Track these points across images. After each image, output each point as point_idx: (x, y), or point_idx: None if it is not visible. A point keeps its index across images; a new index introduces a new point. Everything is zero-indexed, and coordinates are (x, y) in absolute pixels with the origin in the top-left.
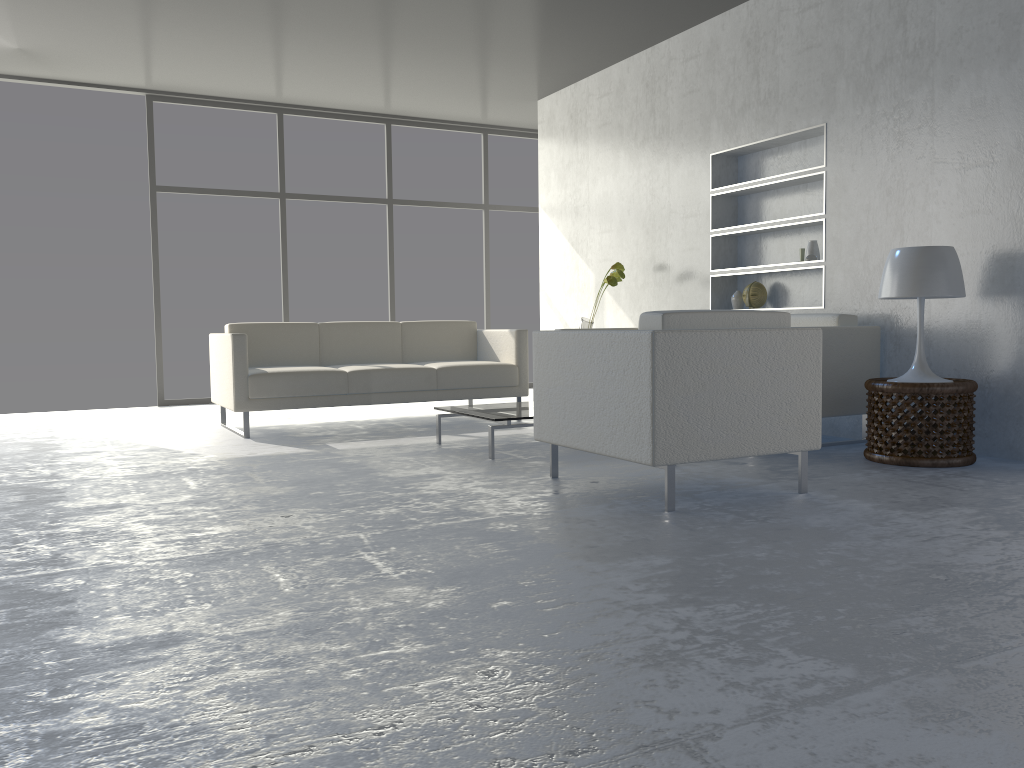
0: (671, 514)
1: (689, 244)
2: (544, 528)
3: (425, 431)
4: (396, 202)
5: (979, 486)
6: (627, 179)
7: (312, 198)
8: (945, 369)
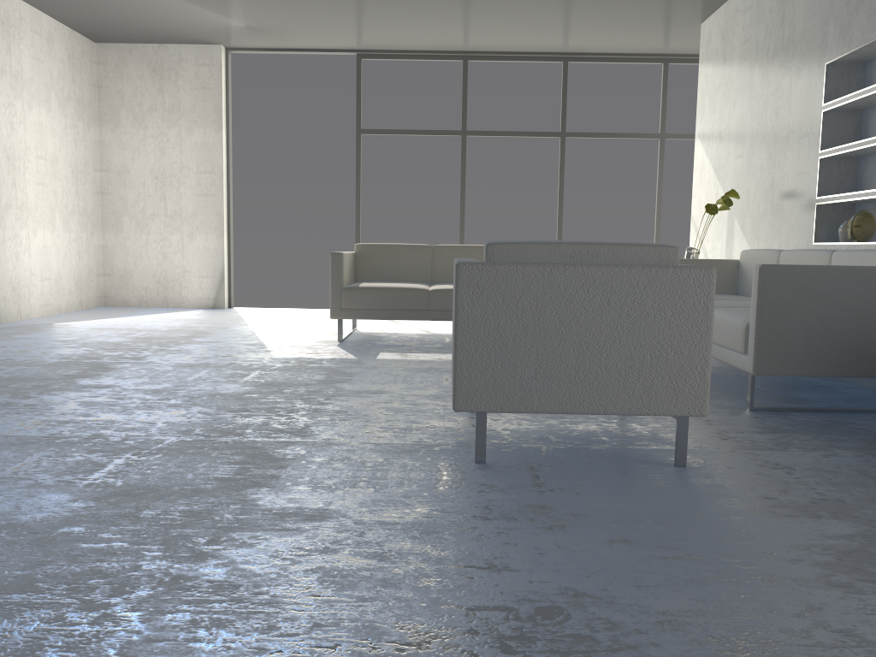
0: (470, 466)
1: (801, 168)
2: (319, 459)
3: None
4: (568, 135)
5: None
6: (758, 99)
7: (490, 134)
8: None
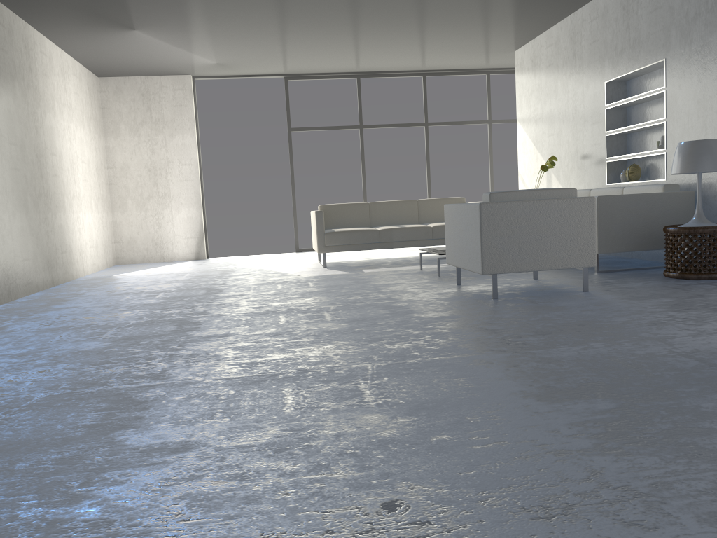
0: (492, 300)
1: (595, 141)
2: (419, 305)
3: (422, 263)
4: (430, 124)
5: (705, 289)
6: (562, 100)
7: (378, 127)
8: None
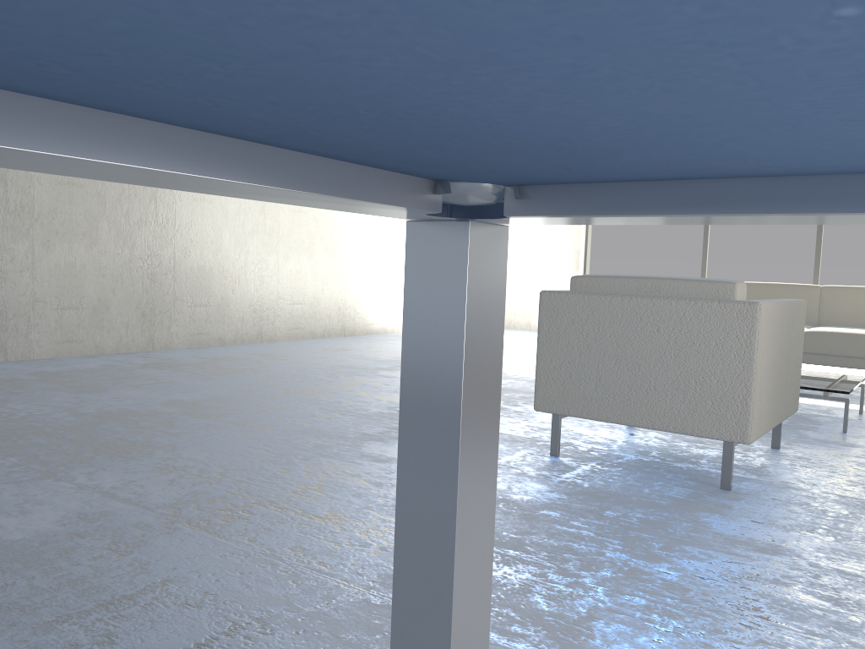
0: (541, 456)
1: None
2: None
3: None
4: None
5: None
6: None
7: None
8: None
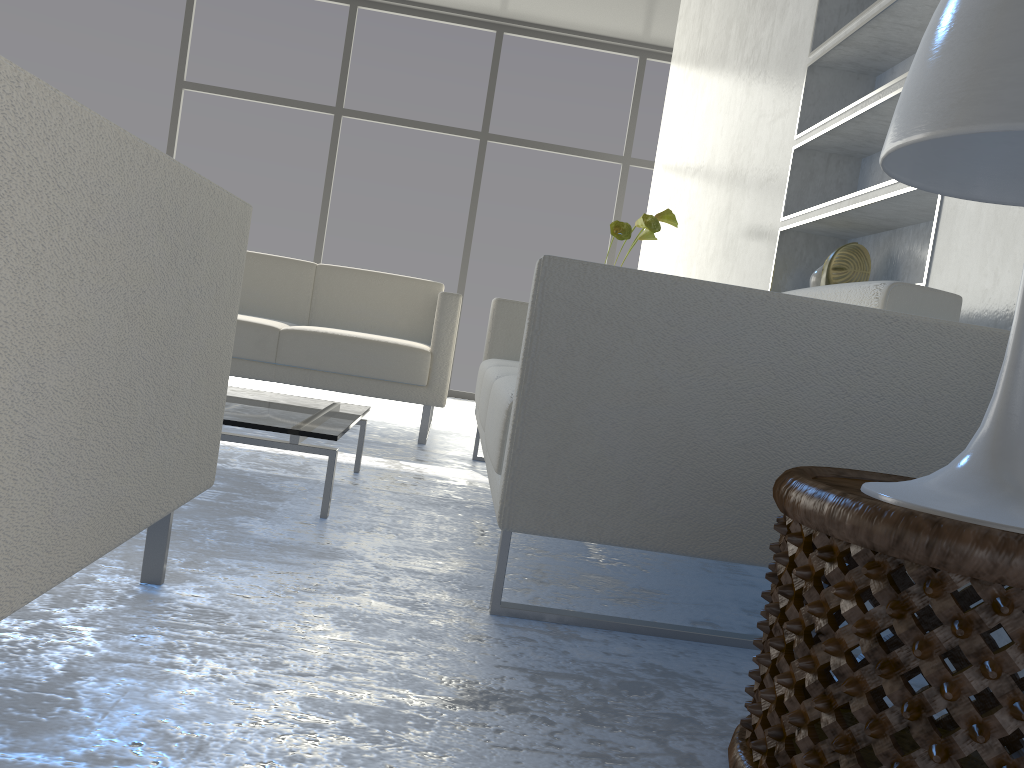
0: None
1: (768, 172)
2: None
3: None
4: (492, 138)
5: None
6: (730, 73)
7: (377, 119)
8: None
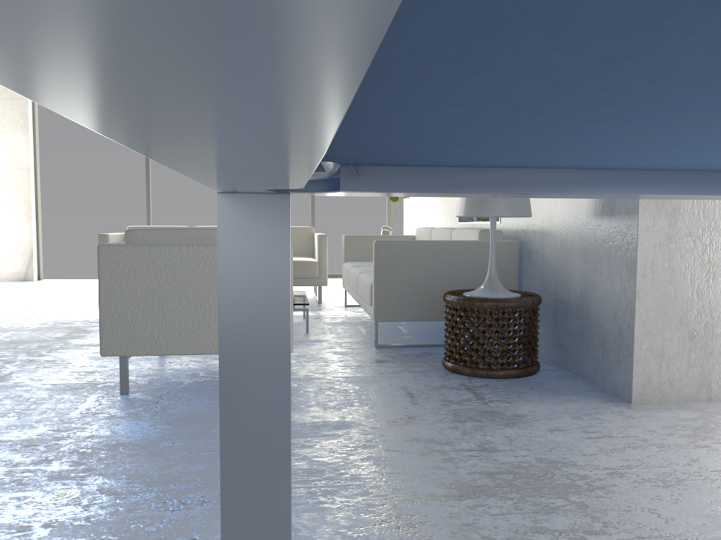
0: (113, 397)
1: None
2: None
3: None
4: None
5: (445, 401)
6: None
7: None
8: (549, 284)
